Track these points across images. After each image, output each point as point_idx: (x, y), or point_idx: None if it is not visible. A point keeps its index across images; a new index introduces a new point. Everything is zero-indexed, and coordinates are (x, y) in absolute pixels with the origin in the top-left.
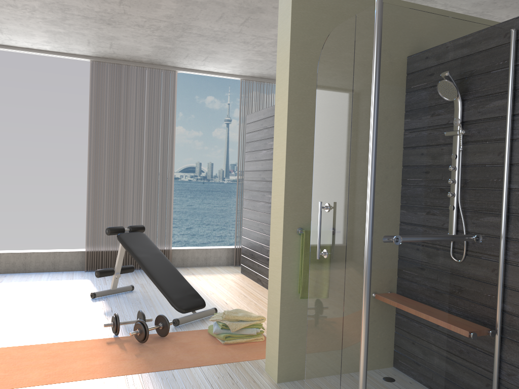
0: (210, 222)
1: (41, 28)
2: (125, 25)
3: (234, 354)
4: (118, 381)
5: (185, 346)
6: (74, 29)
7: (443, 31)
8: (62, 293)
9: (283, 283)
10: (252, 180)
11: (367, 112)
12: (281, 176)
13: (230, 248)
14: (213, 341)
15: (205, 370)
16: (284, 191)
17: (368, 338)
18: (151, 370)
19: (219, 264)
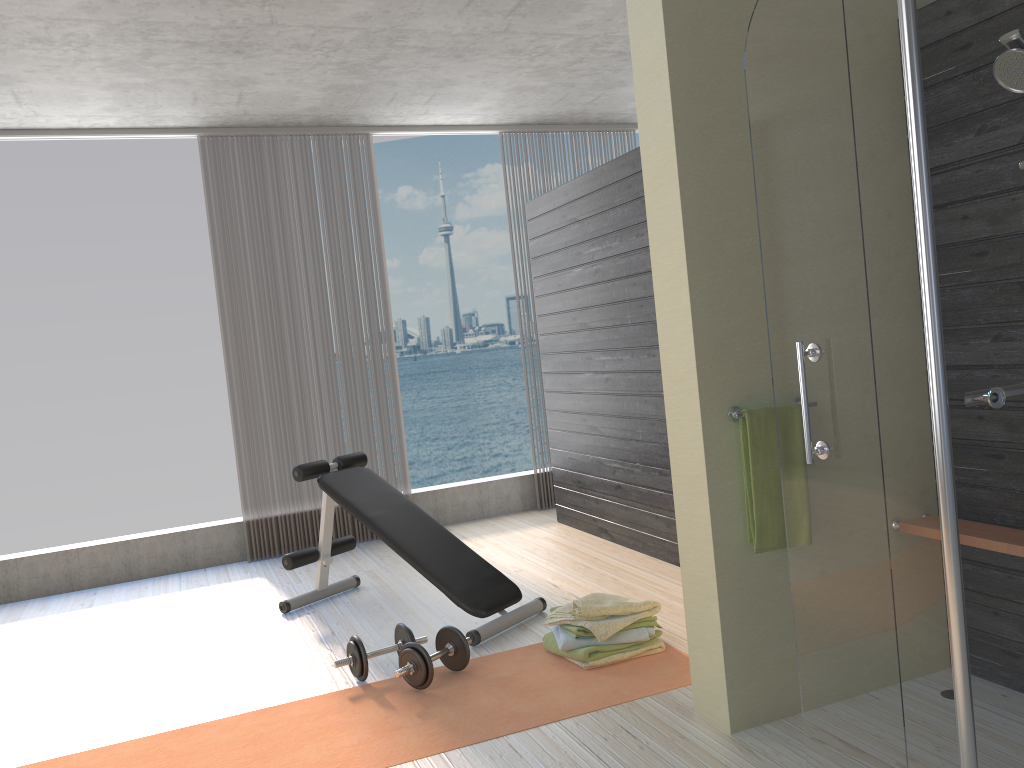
0: (440, 434)
1: (100, 80)
2: (271, 48)
3: (617, 686)
4: None
5: (510, 683)
6: (166, 73)
7: None
8: (219, 611)
9: (715, 526)
10: (558, 331)
11: (899, 131)
12: (680, 304)
13: (526, 475)
14: (562, 665)
15: (571, 727)
16: (692, 335)
17: (965, 614)
18: (462, 743)
19: (508, 510)
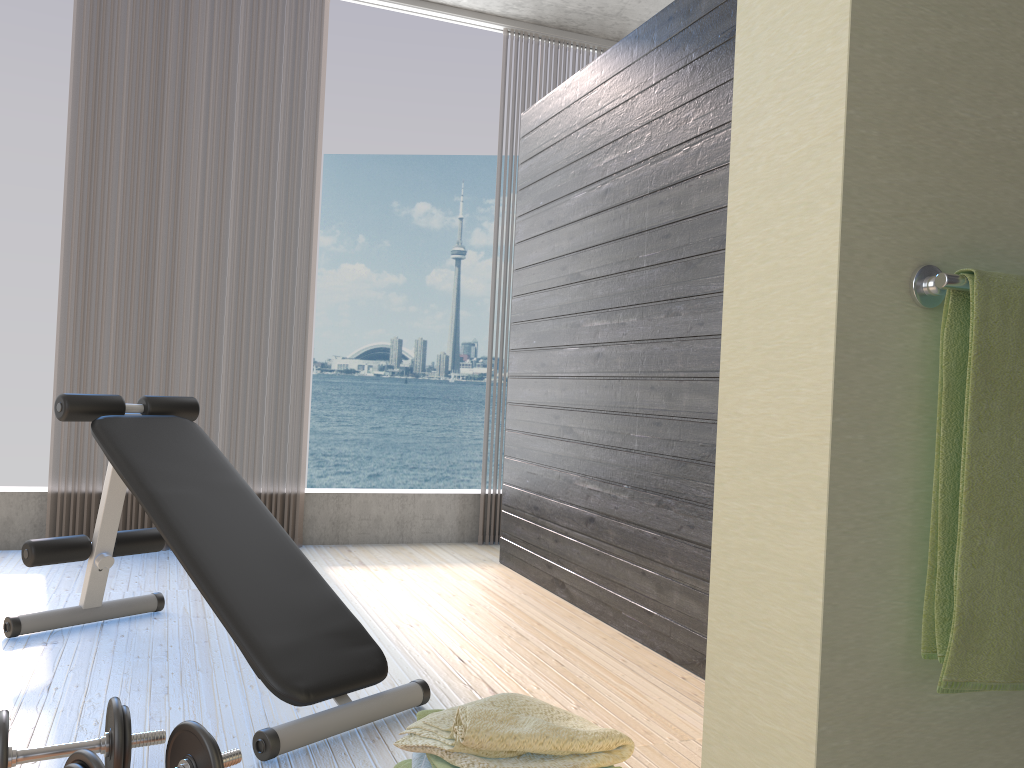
0: (419, 464)
1: None
2: None
3: None
4: None
5: None
6: None
7: None
8: None
9: (834, 595)
10: (539, 289)
11: None
12: None
13: (470, 494)
14: None
15: None
16: (845, 35)
17: None
18: None
19: (438, 537)
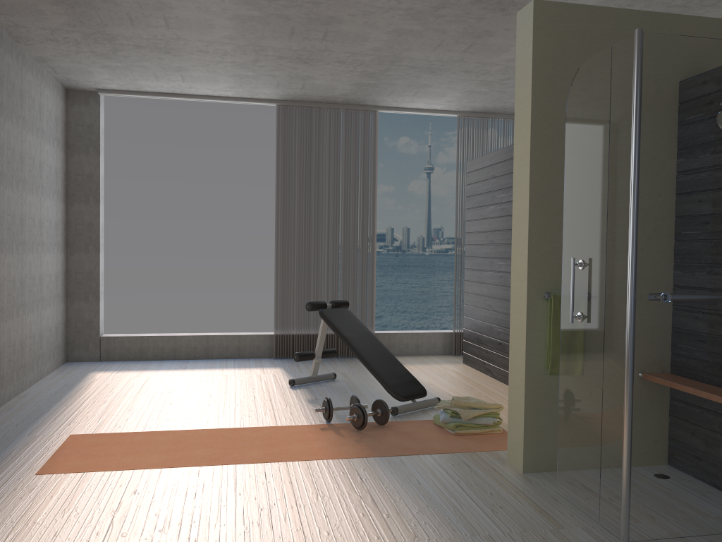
0: (407, 309)
1: (228, 72)
2: (324, 62)
3: (468, 444)
4: (342, 463)
5: (409, 434)
6: (264, 71)
7: (718, 57)
8: (255, 380)
9: (527, 356)
10: (476, 243)
11: (627, 154)
12: (523, 232)
13: (448, 332)
14: (441, 431)
15: (436, 458)
16: (527, 250)
17: (632, 406)
18: (376, 455)
19: (434, 352)
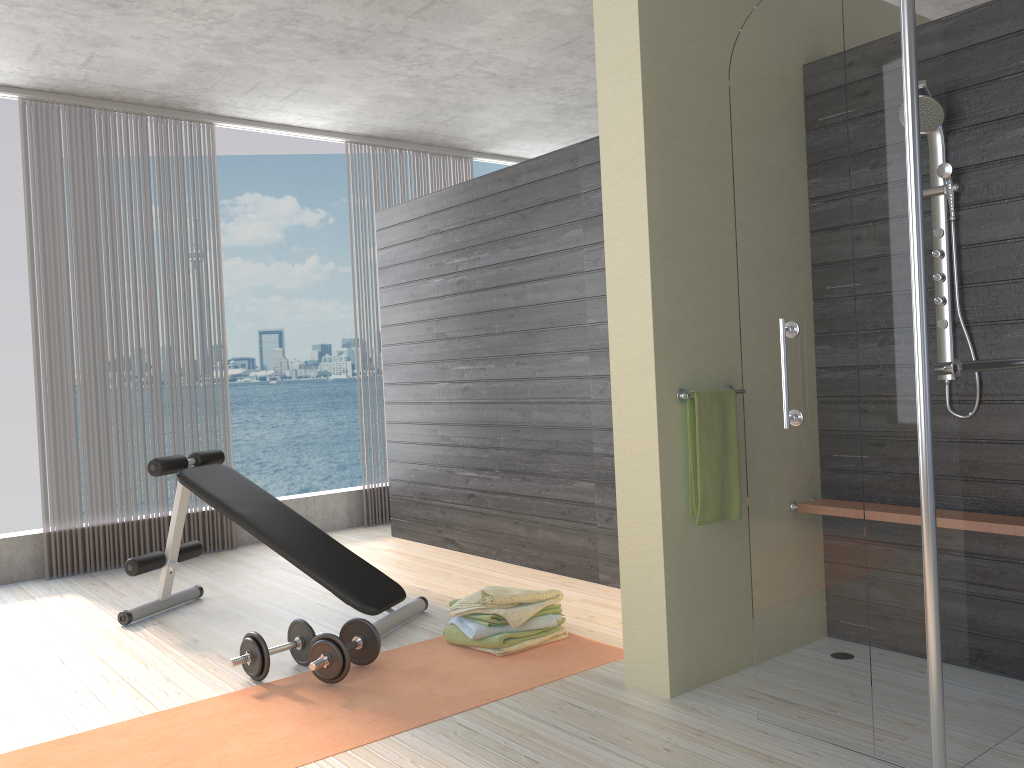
0: None
1: None
2: (152, 8)
3: (539, 668)
4: (360, 758)
5: (427, 672)
6: (18, 16)
7: None
8: (38, 627)
9: (664, 499)
10: (407, 341)
11: (897, 135)
12: (638, 289)
13: (354, 491)
14: (473, 654)
15: (513, 705)
16: (651, 319)
17: (937, 551)
18: (407, 726)
19: (334, 526)
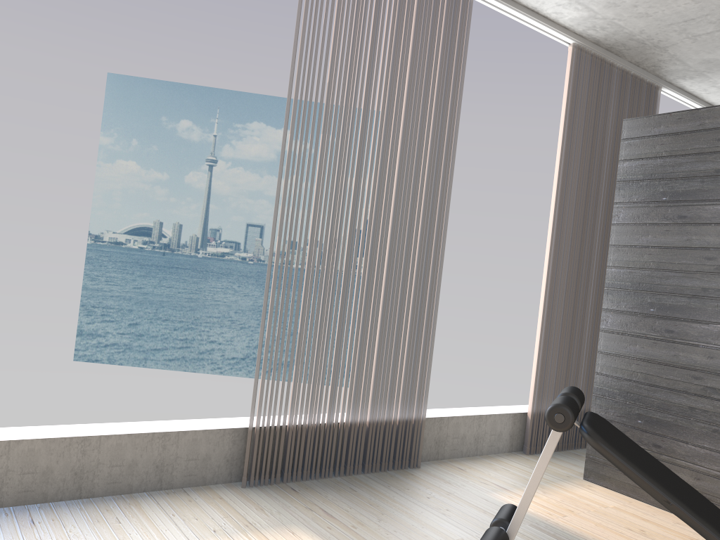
0: (170, 317)
1: None
2: None
3: None
4: None
5: None
6: None
7: None
8: None
9: None
10: (660, 268)
11: None
12: None
13: (518, 413)
14: None
15: None
16: None
17: None
18: None
19: (497, 449)
